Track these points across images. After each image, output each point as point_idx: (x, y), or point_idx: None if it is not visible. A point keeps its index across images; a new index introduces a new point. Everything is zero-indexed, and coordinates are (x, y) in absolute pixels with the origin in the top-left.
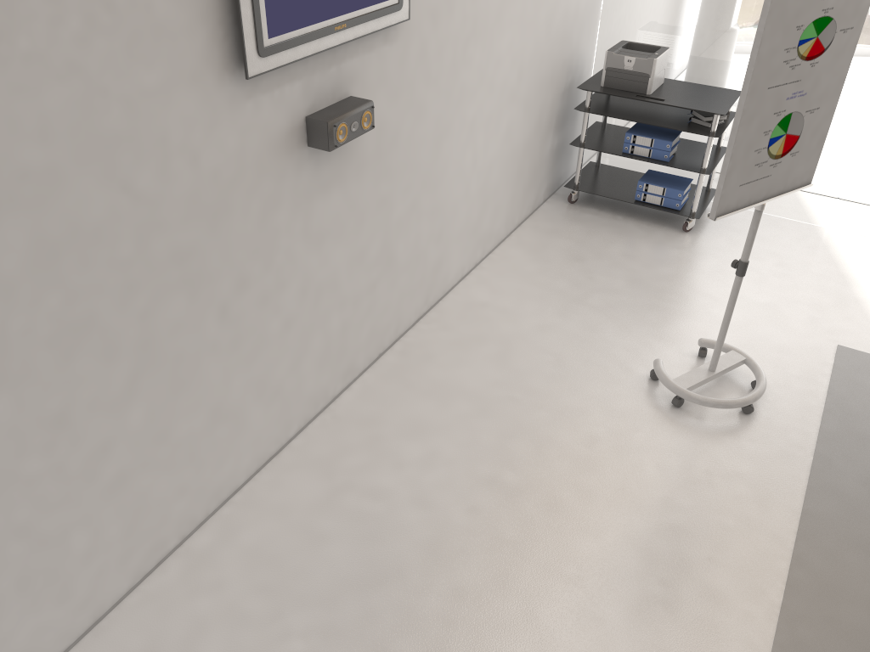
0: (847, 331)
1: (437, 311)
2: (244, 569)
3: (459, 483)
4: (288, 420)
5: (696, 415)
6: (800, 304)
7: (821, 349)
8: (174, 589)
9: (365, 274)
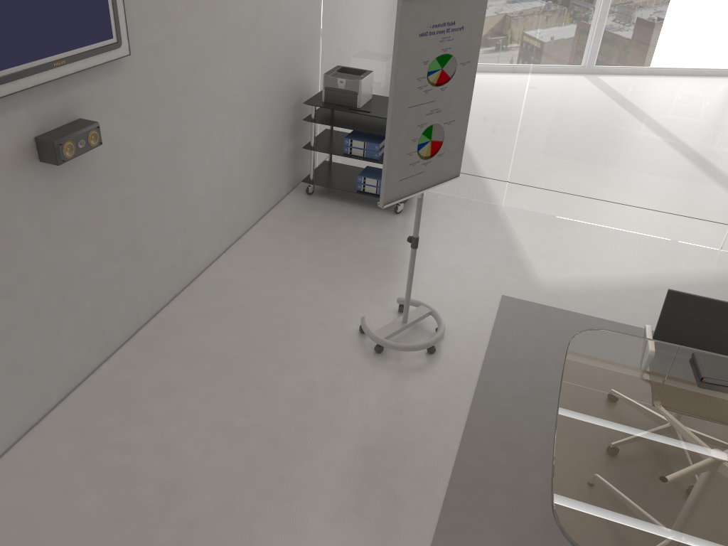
0: (510, 284)
1: (190, 289)
2: None
3: (197, 431)
4: (47, 393)
5: (393, 358)
6: (478, 265)
7: (490, 299)
8: None
9: (114, 264)
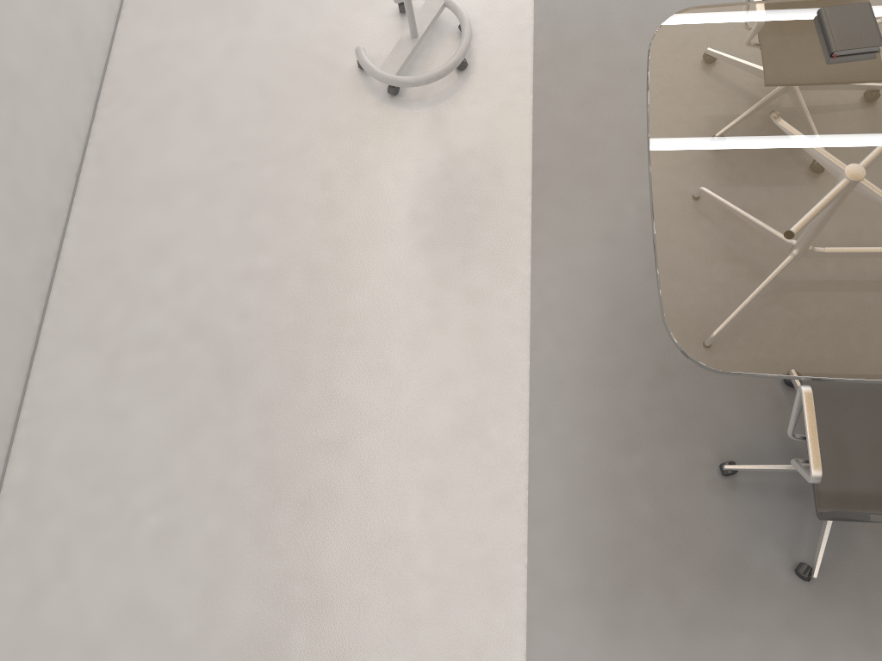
0: None
1: (110, 82)
2: (71, 478)
3: (221, 292)
4: (23, 315)
5: (416, 96)
6: None
7: None
8: (22, 528)
9: None
